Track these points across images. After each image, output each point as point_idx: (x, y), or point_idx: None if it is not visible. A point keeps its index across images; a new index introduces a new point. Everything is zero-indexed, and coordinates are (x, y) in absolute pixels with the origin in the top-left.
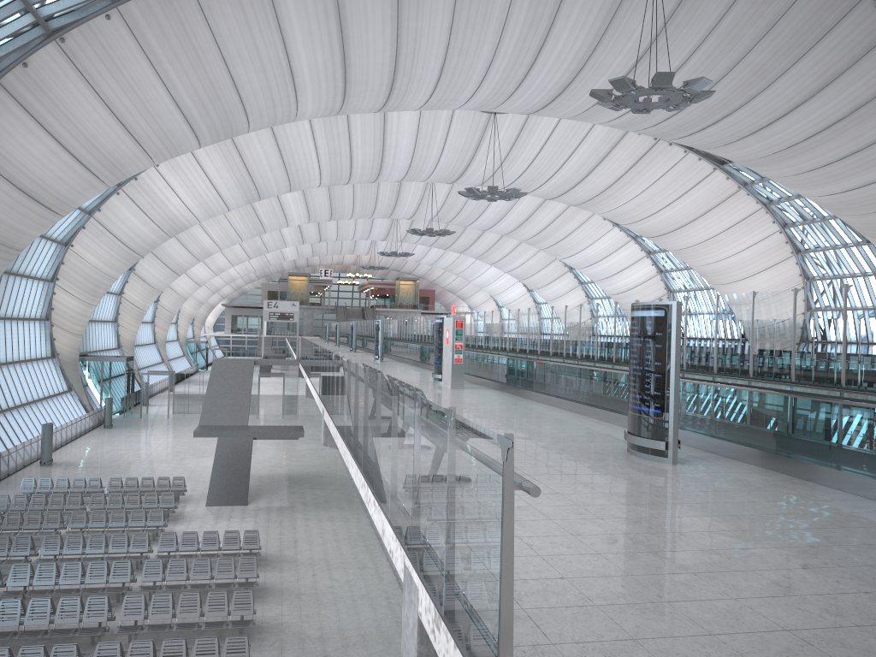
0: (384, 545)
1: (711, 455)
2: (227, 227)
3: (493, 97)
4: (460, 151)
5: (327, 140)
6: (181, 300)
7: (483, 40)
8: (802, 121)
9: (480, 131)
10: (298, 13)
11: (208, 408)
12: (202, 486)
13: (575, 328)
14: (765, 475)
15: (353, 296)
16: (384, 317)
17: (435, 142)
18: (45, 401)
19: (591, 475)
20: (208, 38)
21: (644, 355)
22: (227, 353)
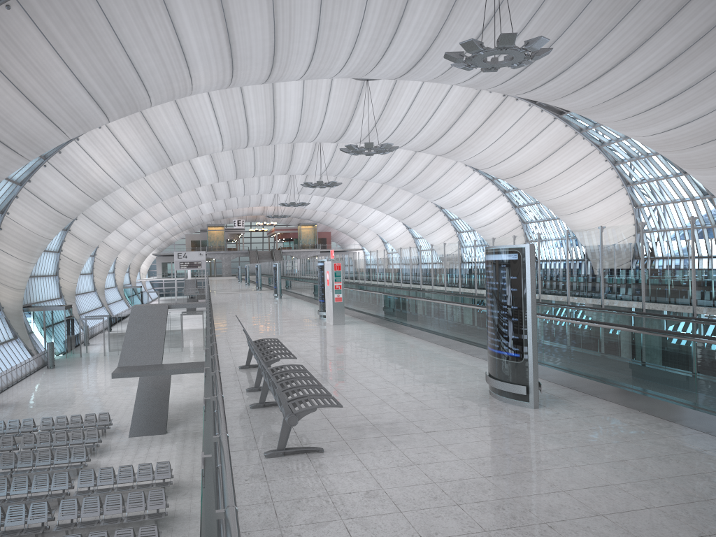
0: None
1: (571, 392)
2: (147, 189)
3: (363, 65)
4: (340, 114)
5: (225, 110)
6: (115, 253)
7: (350, 15)
8: (626, 73)
9: (356, 96)
10: None
11: (126, 350)
12: (127, 418)
13: (440, 265)
14: (628, 417)
15: (264, 241)
16: (290, 257)
17: (318, 107)
18: None
19: (452, 431)
20: (103, 22)
21: (500, 299)
22: (158, 295)
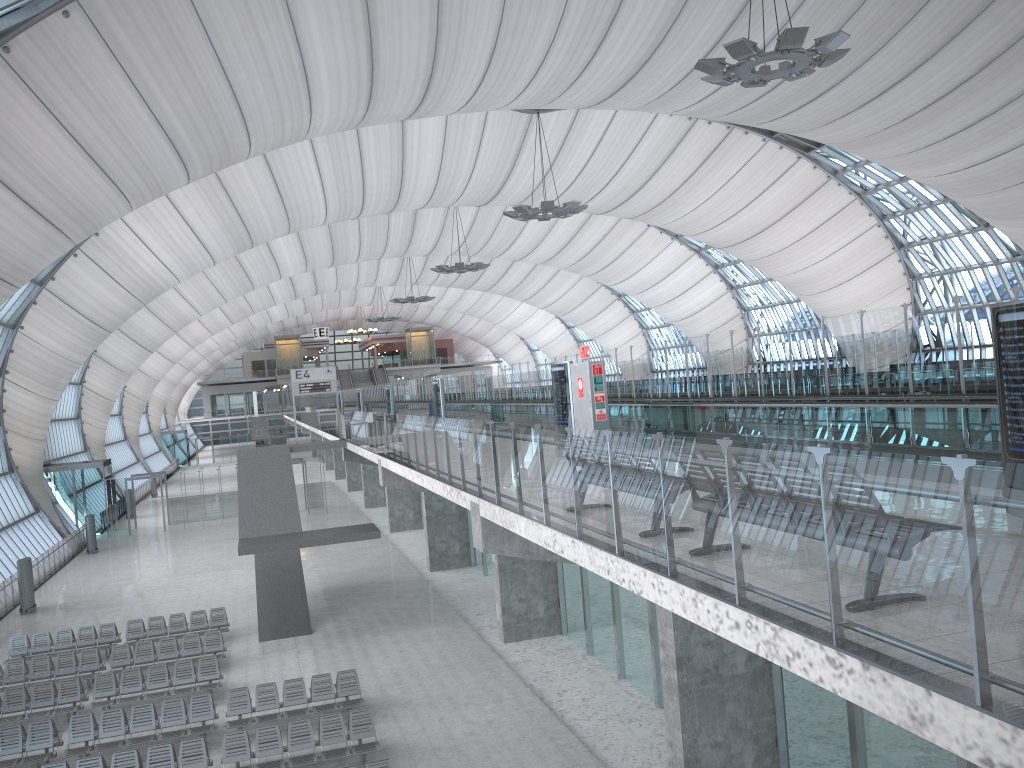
0: (510, 664)
1: None
2: (207, 286)
3: (550, 89)
4: (496, 164)
5: (333, 164)
6: (153, 383)
7: (543, 14)
8: (921, 86)
9: (519, 136)
10: None
11: (246, 515)
12: (243, 615)
13: (751, 359)
14: None
15: (354, 357)
16: (394, 378)
17: (465, 155)
18: (10, 529)
19: None
20: (198, 34)
21: None
22: (212, 442)
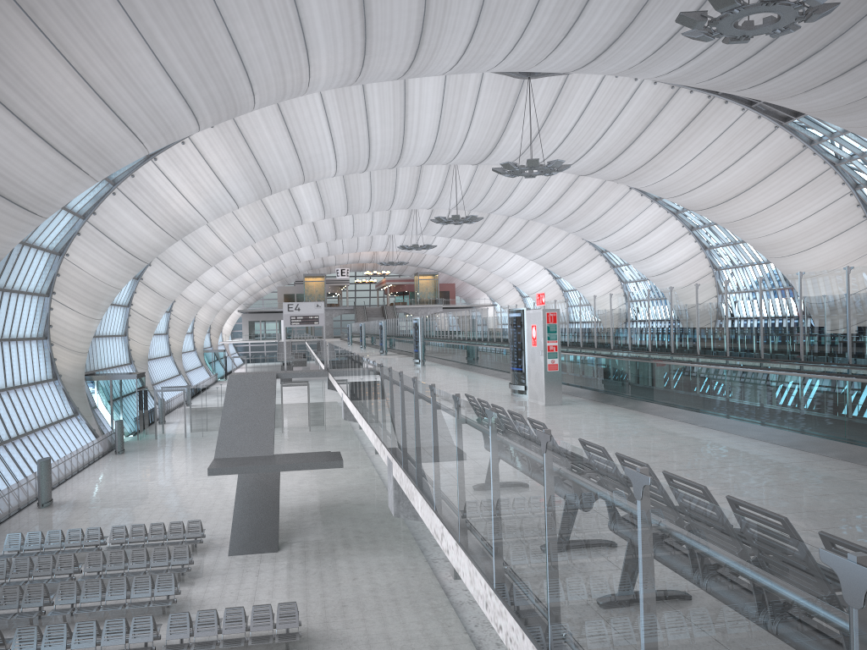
0: (455, 604)
1: None
2: (237, 227)
3: (536, 50)
4: (490, 125)
5: (342, 121)
6: (195, 309)
7: None
8: None
9: (511, 100)
10: None
11: (224, 436)
12: (223, 526)
13: (716, 315)
14: None
15: (371, 295)
16: (404, 315)
17: (461, 116)
18: (47, 429)
19: None
20: None
21: None
22: (246, 361)
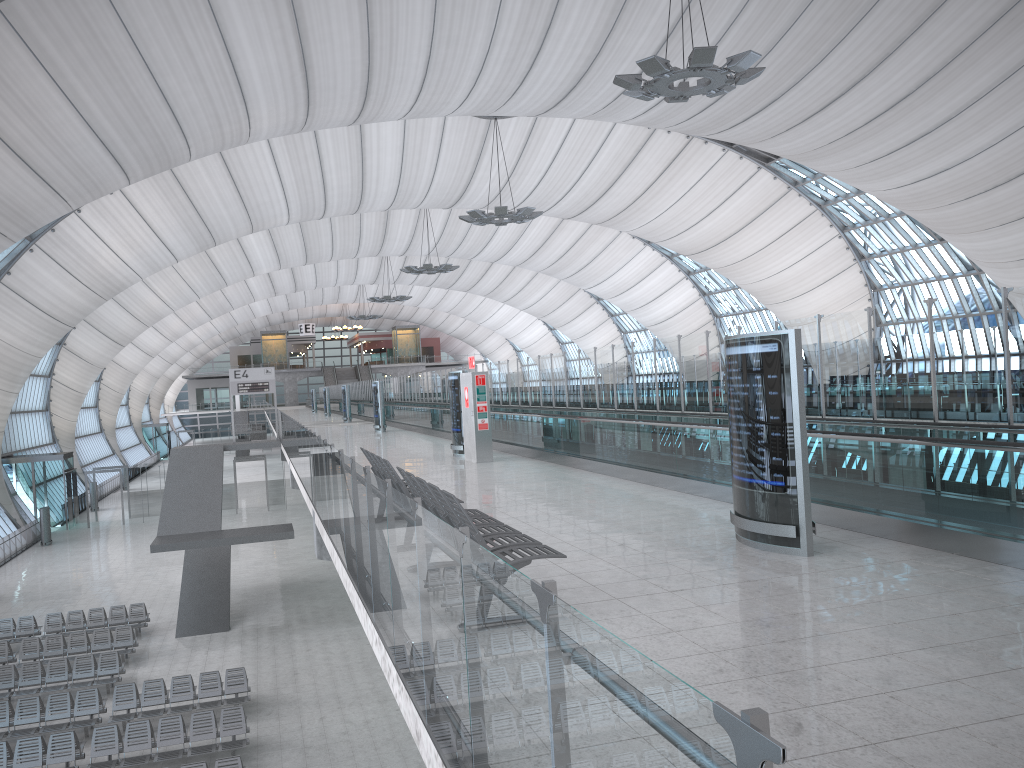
0: None
1: (850, 534)
2: (178, 282)
3: (493, 97)
4: (457, 168)
5: (292, 165)
6: (130, 376)
7: (476, 25)
8: (861, 102)
9: (479, 141)
10: (239, 2)
11: (168, 513)
12: (170, 610)
13: (627, 373)
14: (940, 561)
15: (343, 353)
16: (382, 375)
17: (425, 159)
18: None
19: (706, 589)
20: (124, 40)
21: (753, 407)
22: (194, 436)
